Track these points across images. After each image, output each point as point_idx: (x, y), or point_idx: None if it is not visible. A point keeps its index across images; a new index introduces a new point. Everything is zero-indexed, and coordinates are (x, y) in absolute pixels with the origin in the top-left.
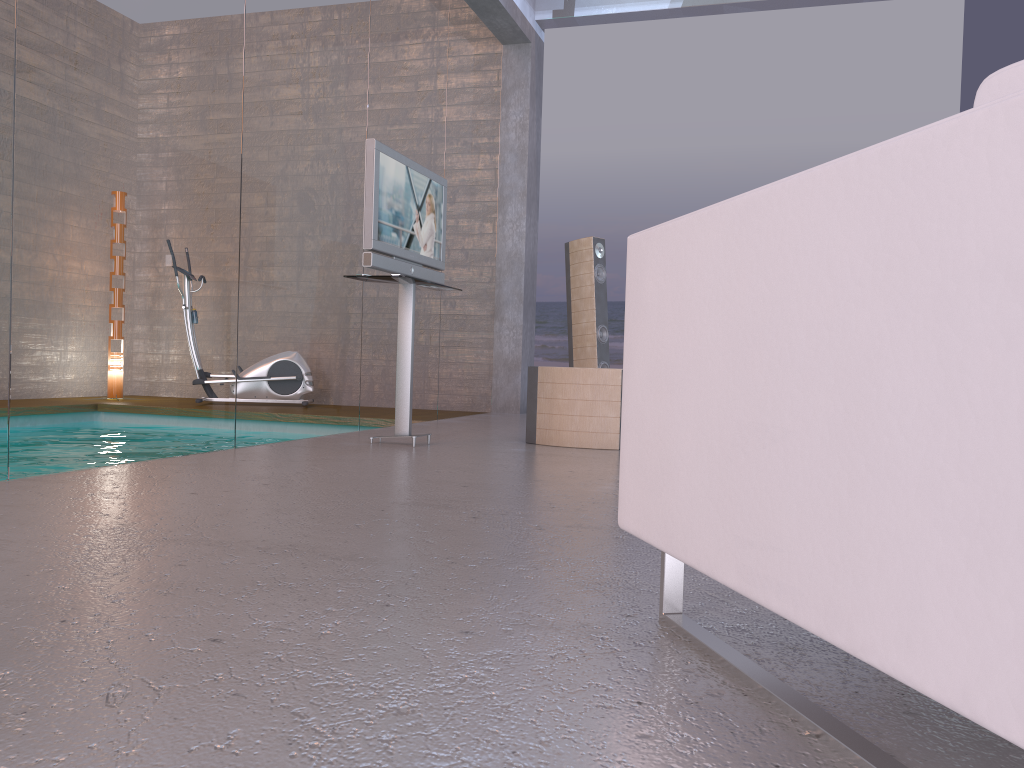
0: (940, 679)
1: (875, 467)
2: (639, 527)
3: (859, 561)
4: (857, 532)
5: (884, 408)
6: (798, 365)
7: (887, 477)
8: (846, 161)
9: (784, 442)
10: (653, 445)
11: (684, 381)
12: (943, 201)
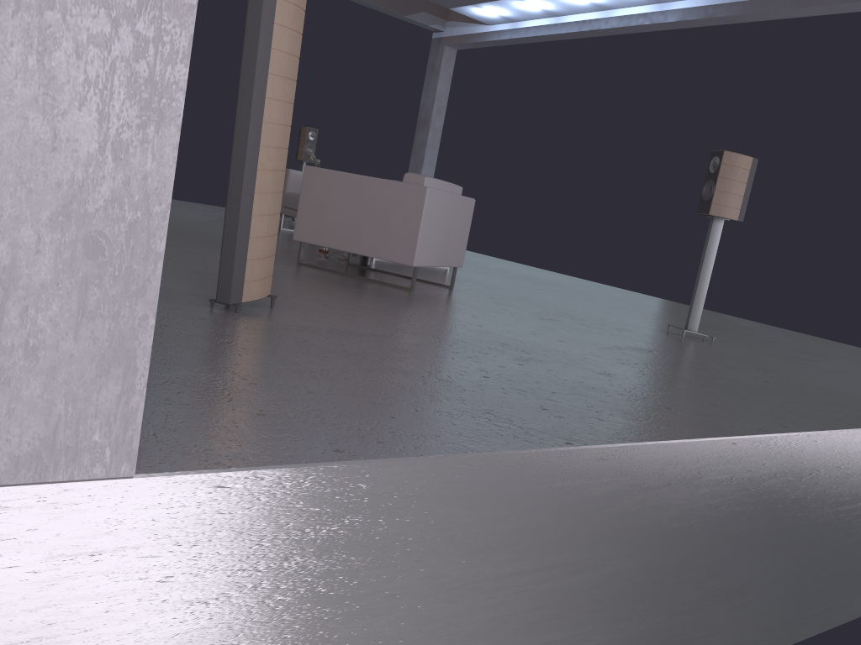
0: (398, 259)
1: (389, 230)
2: (306, 239)
3: (384, 244)
4: (384, 240)
5: (392, 222)
6: (372, 212)
7: (391, 232)
8: (388, 181)
9: (367, 225)
10: (315, 220)
11: (332, 208)
12: (407, 195)
